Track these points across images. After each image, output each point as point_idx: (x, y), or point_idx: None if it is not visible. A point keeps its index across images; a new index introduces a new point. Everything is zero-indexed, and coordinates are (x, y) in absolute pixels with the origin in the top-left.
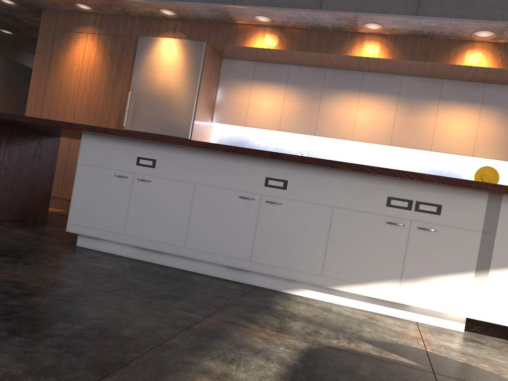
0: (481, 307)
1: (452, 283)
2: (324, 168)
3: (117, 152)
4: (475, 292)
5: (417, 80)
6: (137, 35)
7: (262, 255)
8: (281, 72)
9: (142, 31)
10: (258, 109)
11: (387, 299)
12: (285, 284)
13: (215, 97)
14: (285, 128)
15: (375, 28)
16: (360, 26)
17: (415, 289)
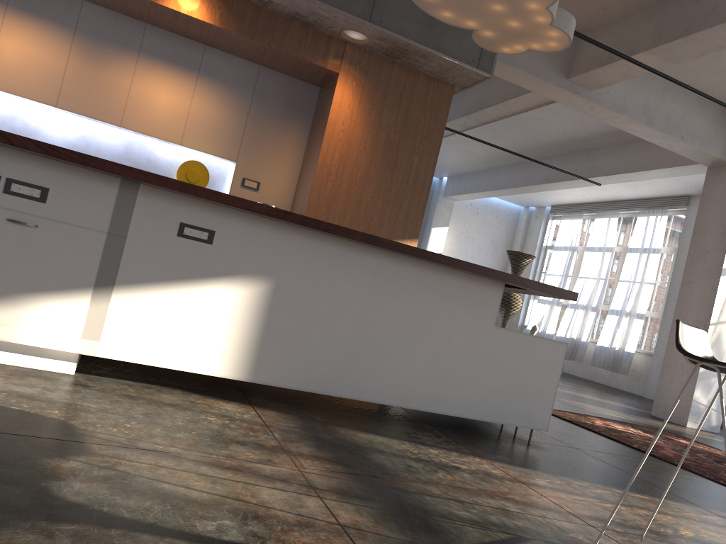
0: (99, 339)
1: (58, 304)
2: None
3: None
4: (91, 317)
5: (107, 13)
6: None
7: None
8: None
9: None
10: None
11: None
12: None
13: None
14: None
15: None
16: None
17: None
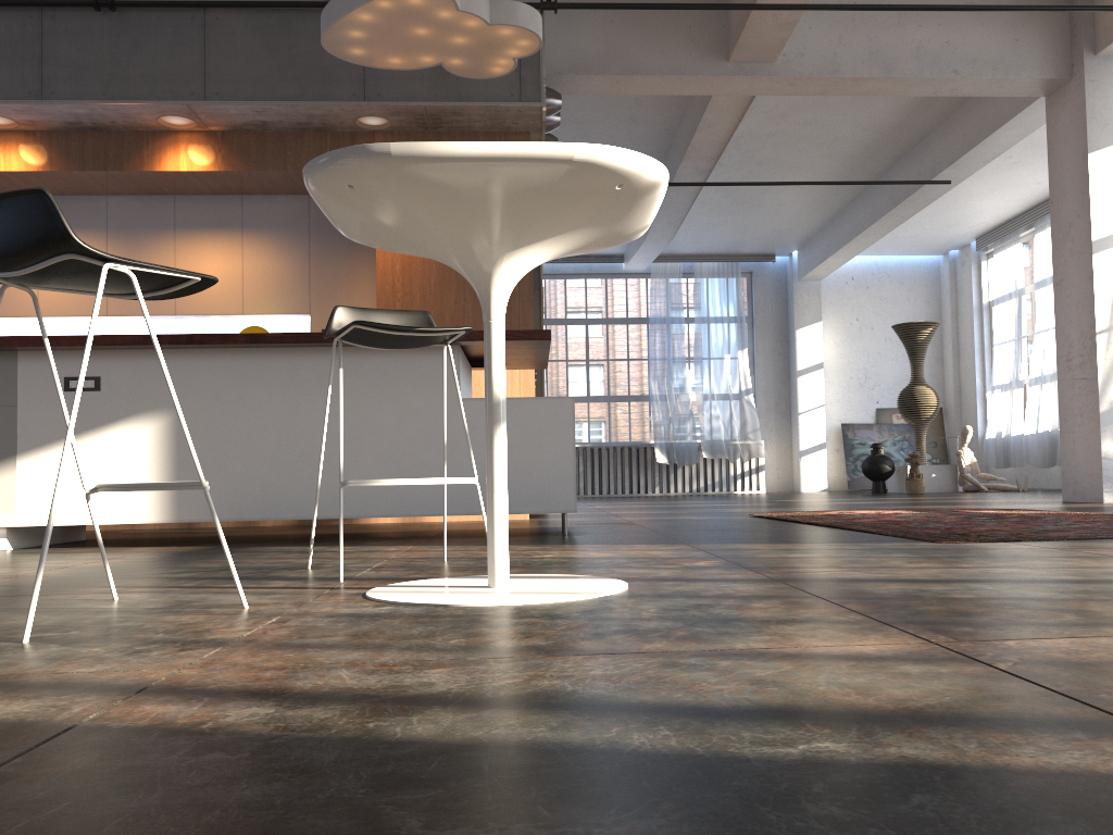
0: (15, 509)
1: None
2: None
3: None
4: (3, 490)
5: (133, 200)
6: None
7: None
8: None
9: None
10: None
11: None
12: None
13: None
14: None
15: (2, 122)
16: None
17: None
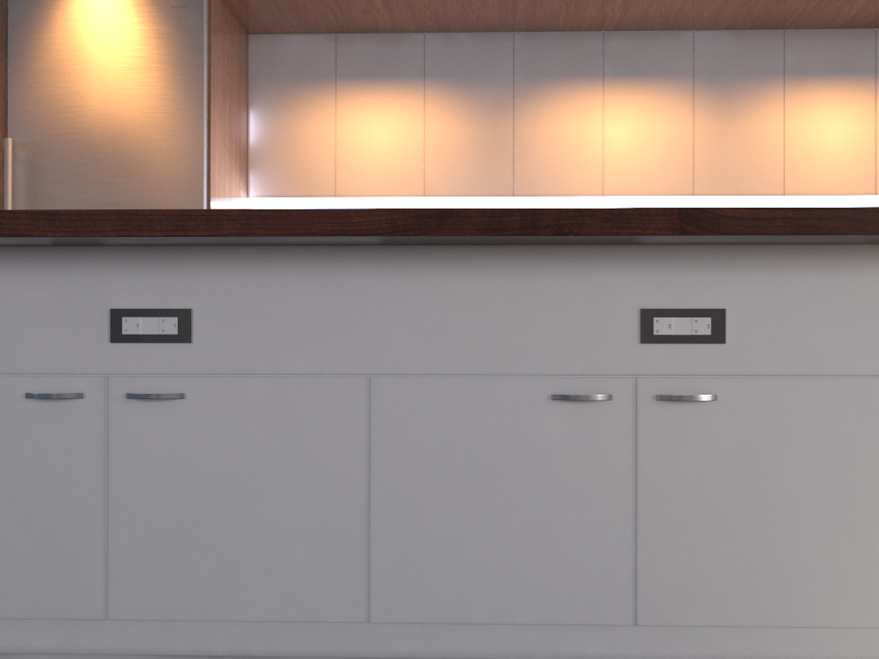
0: None
1: None
2: (850, 246)
3: (19, 303)
4: None
5: (728, 37)
6: None
7: (675, 595)
8: (406, 53)
9: None
10: (363, 151)
11: None
12: None
13: (247, 135)
14: (440, 187)
15: None
16: None
17: None
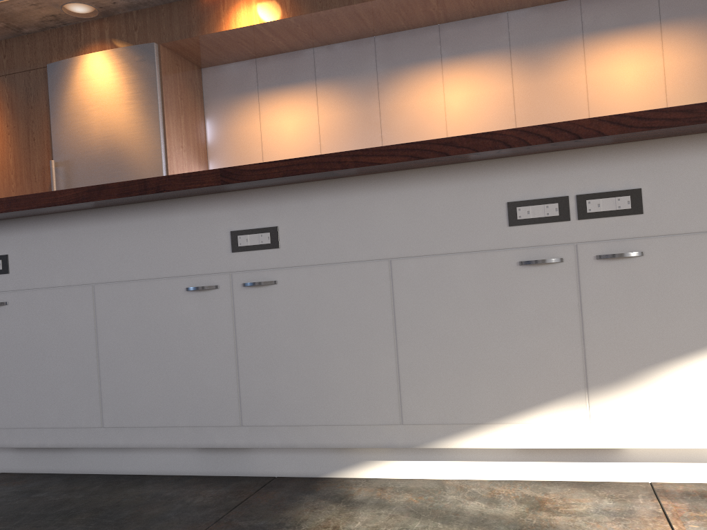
0: None
1: None
2: (349, 178)
3: None
4: None
5: (535, 12)
6: (44, 63)
7: (263, 406)
8: (302, 64)
9: (51, 55)
10: (279, 137)
11: (566, 445)
12: (330, 458)
13: (205, 136)
14: None
15: None
16: None
17: (629, 406)
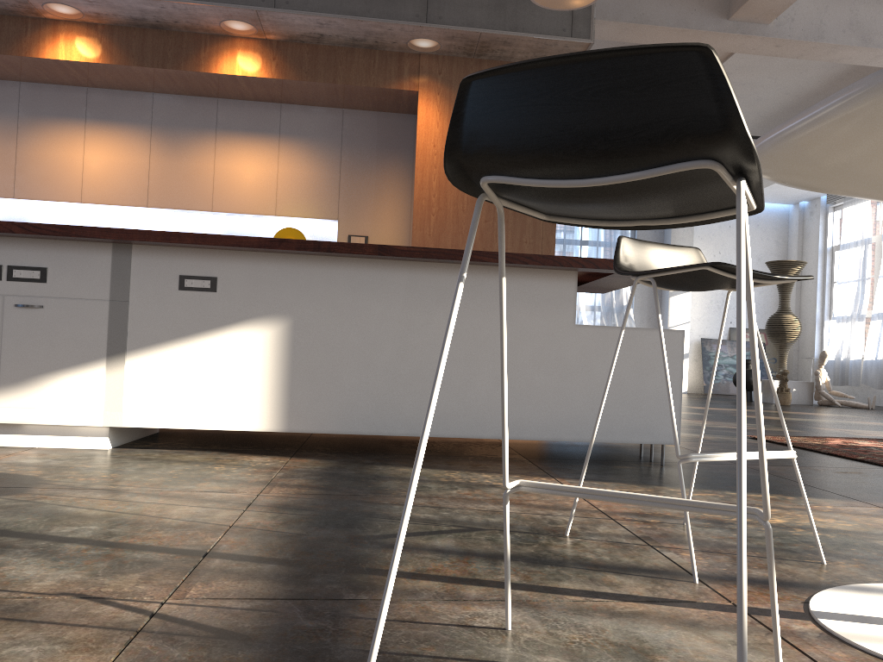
0: (122, 408)
1: (76, 380)
2: None
3: None
4: (110, 388)
5: (178, 100)
6: None
7: None
8: None
9: None
10: None
11: None
12: None
13: None
14: None
15: (68, 12)
16: (40, 7)
17: (23, 398)
